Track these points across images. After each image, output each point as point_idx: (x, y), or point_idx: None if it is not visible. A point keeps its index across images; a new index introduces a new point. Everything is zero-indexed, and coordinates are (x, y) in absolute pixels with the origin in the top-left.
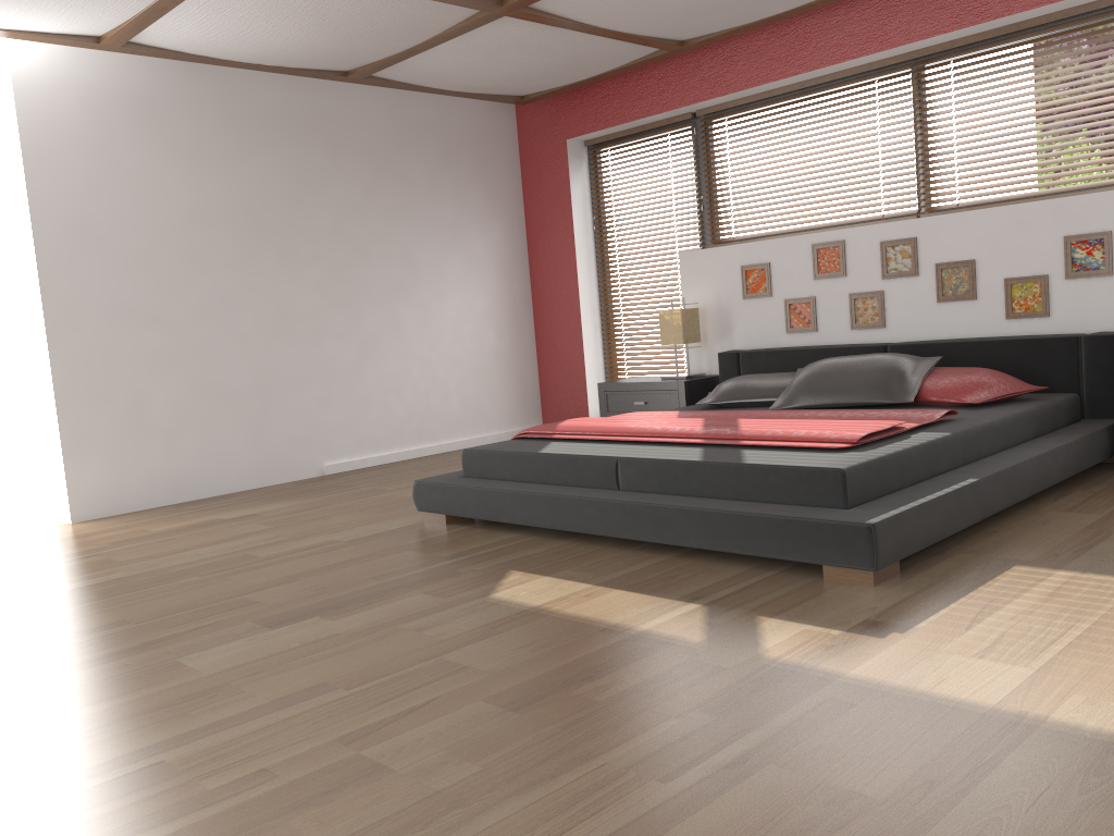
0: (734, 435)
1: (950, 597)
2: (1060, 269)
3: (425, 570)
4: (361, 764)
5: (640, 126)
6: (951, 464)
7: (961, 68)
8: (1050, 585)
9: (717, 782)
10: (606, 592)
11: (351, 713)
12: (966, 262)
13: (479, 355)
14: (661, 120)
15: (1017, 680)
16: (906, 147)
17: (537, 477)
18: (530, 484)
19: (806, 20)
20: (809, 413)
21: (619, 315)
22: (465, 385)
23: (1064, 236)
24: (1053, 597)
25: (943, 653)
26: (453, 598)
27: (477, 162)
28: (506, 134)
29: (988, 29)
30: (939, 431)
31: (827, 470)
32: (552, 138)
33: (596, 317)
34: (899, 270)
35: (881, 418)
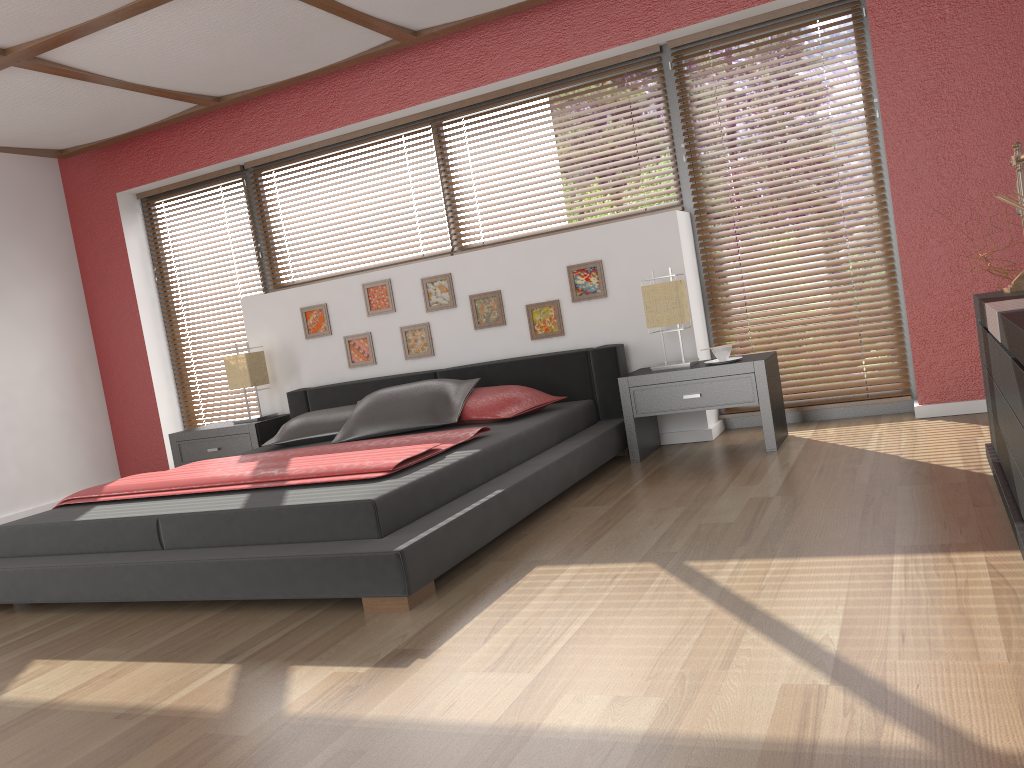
0: (281, 477)
1: (476, 609)
2: (567, 294)
3: None
4: None
5: (191, 179)
6: (483, 477)
7: (471, 124)
8: (562, 581)
9: None
10: (136, 668)
11: None
12: (494, 293)
13: (38, 418)
14: (212, 172)
15: (520, 689)
16: (435, 194)
17: (76, 547)
18: (67, 557)
19: (334, 80)
20: (362, 443)
21: (191, 363)
22: (24, 452)
23: (567, 266)
24: (563, 593)
25: (459, 673)
26: None
27: (17, 218)
28: (50, 188)
29: (488, 92)
30: (471, 448)
31: (359, 503)
32: (101, 192)
33: (168, 367)
34: (440, 303)
35: (424, 442)
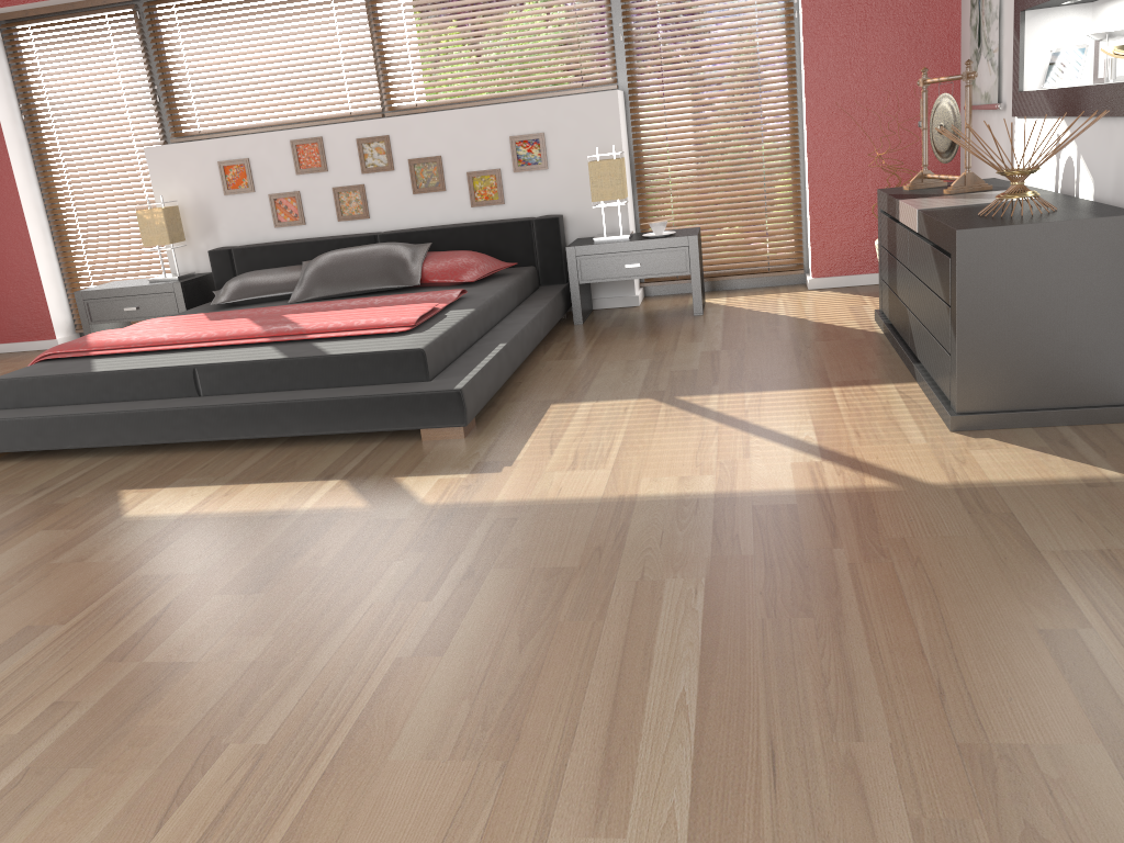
0: (299, 331)
1: (524, 434)
2: (509, 164)
3: (18, 510)
4: (156, 668)
5: (68, 4)
6: (479, 334)
7: None
8: (583, 413)
9: (466, 589)
10: (242, 488)
11: (94, 639)
12: (434, 158)
13: None
14: None
15: (605, 478)
16: (365, 49)
17: (97, 397)
18: (92, 406)
19: None
20: (342, 303)
21: (72, 215)
22: None
23: (510, 137)
24: (590, 421)
25: (548, 472)
26: (83, 526)
27: None
28: None
29: None
30: (464, 308)
31: (409, 351)
32: None
33: (43, 218)
34: (376, 165)
35: (410, 302)
